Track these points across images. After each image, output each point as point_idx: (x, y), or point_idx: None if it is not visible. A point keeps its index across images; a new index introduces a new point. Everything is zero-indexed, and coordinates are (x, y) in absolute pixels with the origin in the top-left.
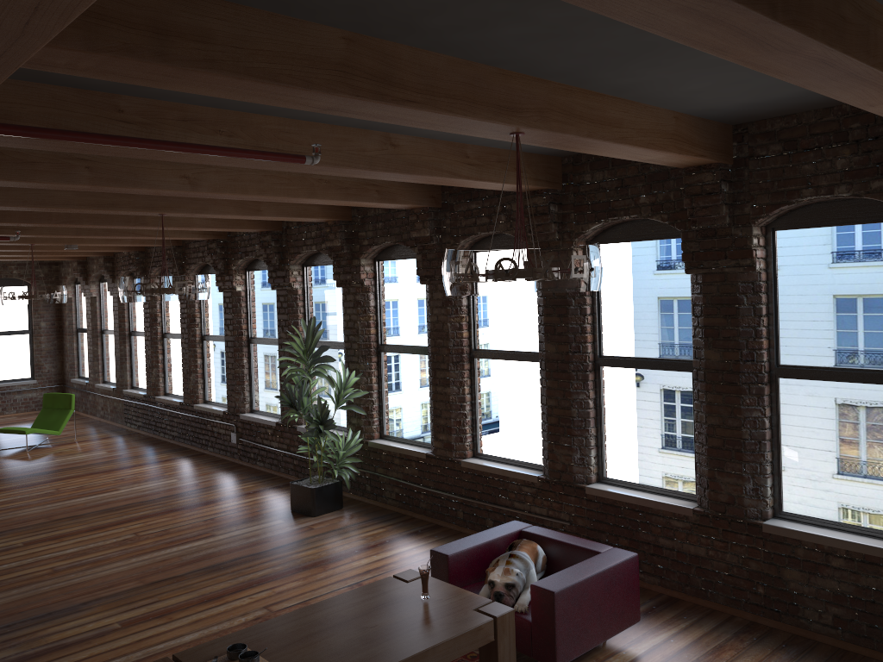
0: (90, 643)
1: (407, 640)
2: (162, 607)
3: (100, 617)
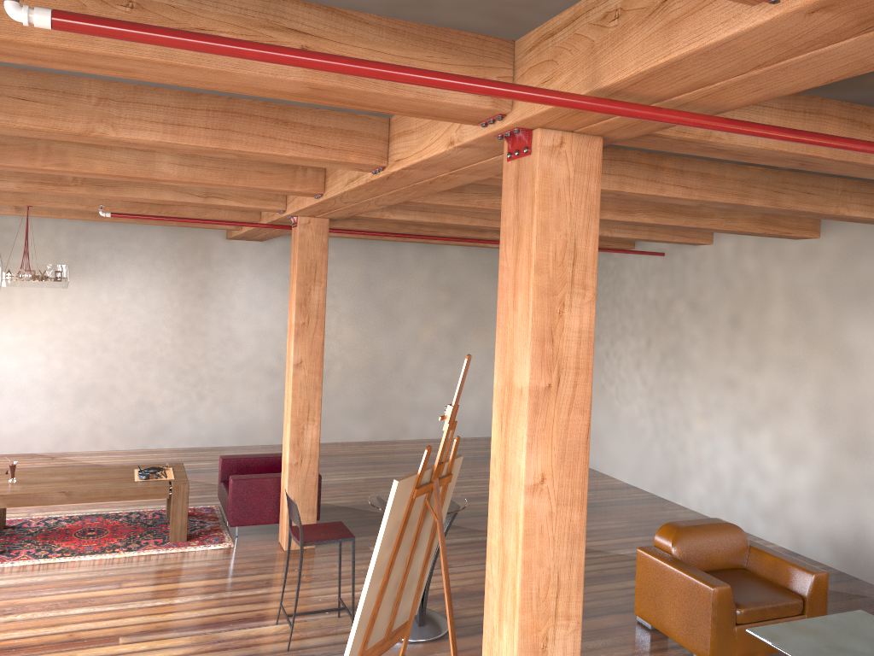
0: (158, 626)
1: (66, 471)
2: (61, 652)
3: (128, 655)
